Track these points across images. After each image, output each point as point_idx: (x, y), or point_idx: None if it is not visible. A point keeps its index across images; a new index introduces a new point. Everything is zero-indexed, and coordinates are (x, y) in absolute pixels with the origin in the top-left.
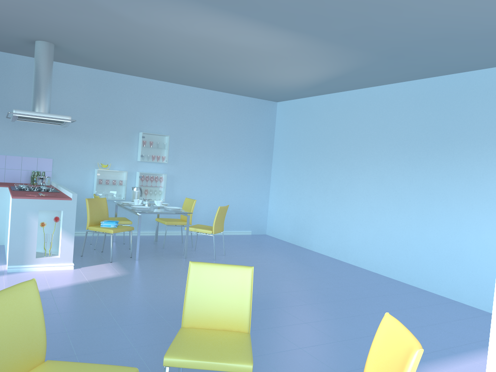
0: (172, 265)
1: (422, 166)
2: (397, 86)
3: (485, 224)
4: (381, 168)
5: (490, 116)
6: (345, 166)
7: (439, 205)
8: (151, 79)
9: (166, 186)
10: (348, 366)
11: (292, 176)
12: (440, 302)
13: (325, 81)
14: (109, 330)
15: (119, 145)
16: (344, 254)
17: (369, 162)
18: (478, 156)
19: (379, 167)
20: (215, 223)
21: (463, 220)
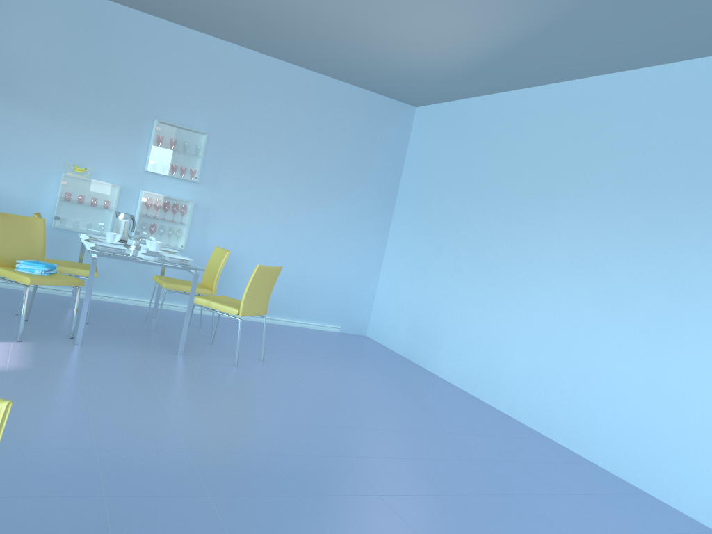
0: (141, 364)
1: (672, 234)
2: (639, 75)
3: None
4: (585, 233)
5: None
6: (516, 224)
7: (700, 316)
8: (189, 29)
9: (194, 224)
10: None
11: (423, 238)
12: (677, 527)
13: (499, 54)
14: None
15: (113, 137)
16: (492, 391)
17: (564, 219)
18: None
19: (582, 231)
20: (246, 296)
21: None
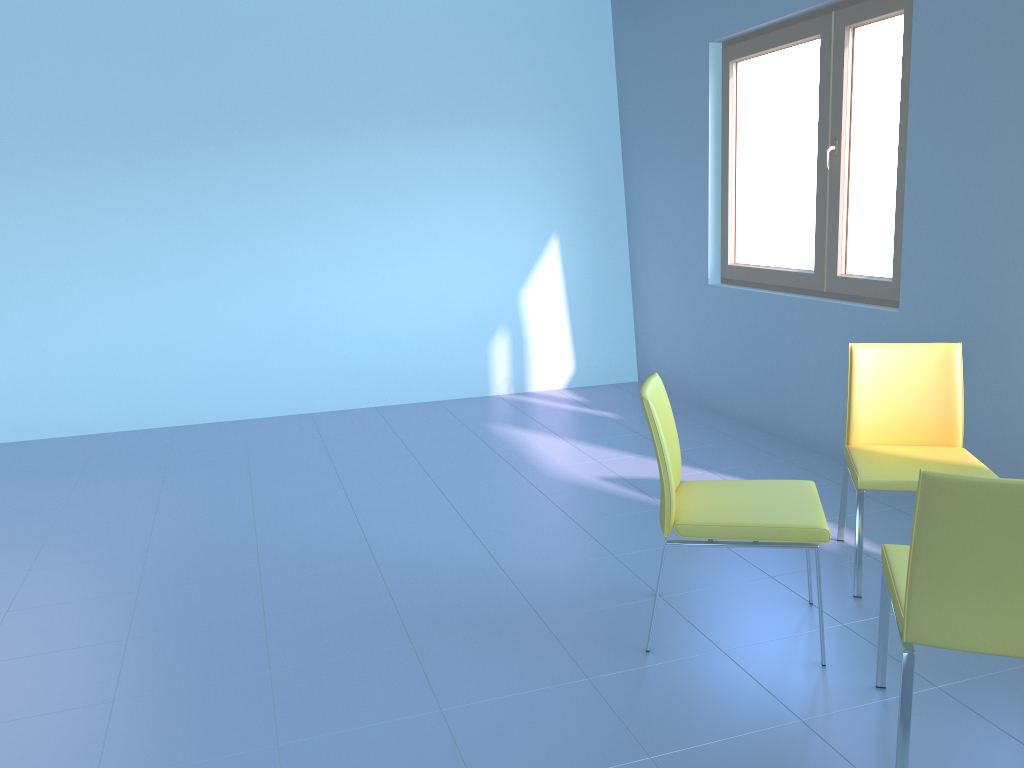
0: None
1: (169, 179)
2: None
3: (333, 269)
4: (48, 192)
5: (288, 77)
6: None
7: (235, 252)
8: None
9: None
10: (552, 514)
11: None
12: (305, 422)
13: None
14: (307, 760)
15: None
16: None
17: (1, 179)
18: (287, 151)
19: (41, 191)
20: None
21: (293, 270)
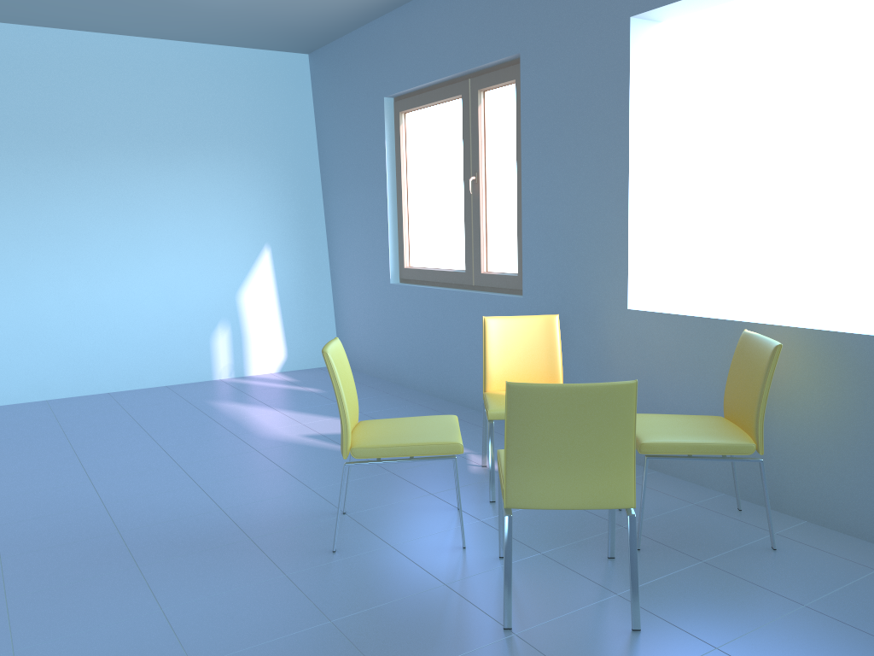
0: None
1: None
2: None
3: (68, 272)
4: None
5: (25, 105)
6: None
7: None
8: None
9: None
10: (263, 463)
11: None
12: (41, 407)
13: None
14: None
15: None
16: None
17: None
18: (24, 169)
19: None
20: None
21: (29, 273)
